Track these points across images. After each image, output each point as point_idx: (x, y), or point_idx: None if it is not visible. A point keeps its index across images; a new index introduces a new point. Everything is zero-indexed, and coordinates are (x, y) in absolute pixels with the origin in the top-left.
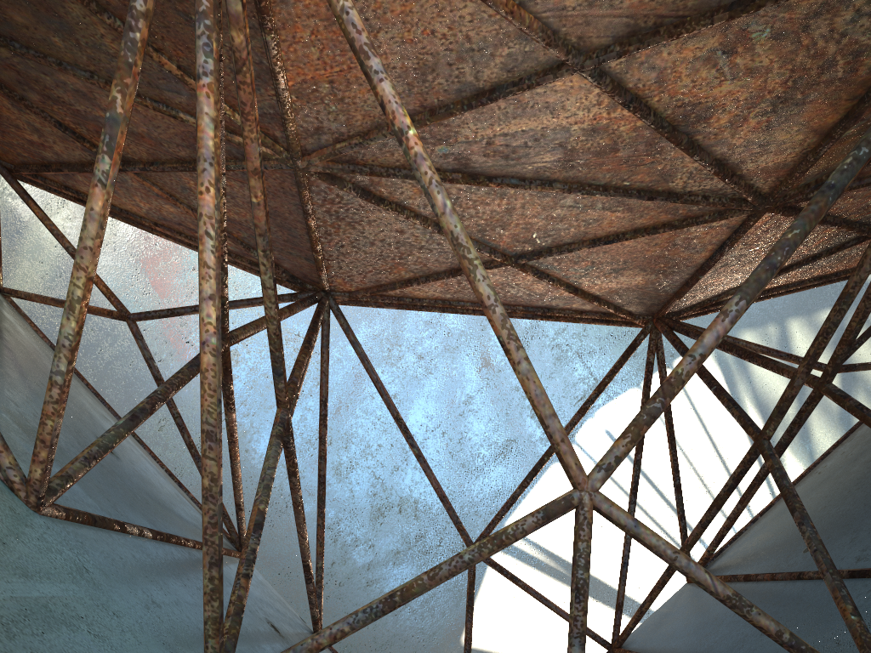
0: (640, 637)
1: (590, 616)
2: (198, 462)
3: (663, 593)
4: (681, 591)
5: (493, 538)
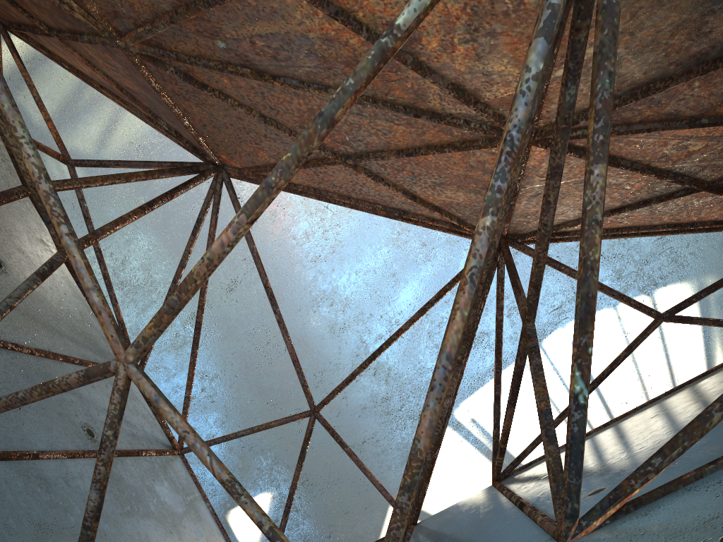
0: (429, 520)
1: None
2: (109, 291)
3: None
4: (482, 490)
5: (44, 384)
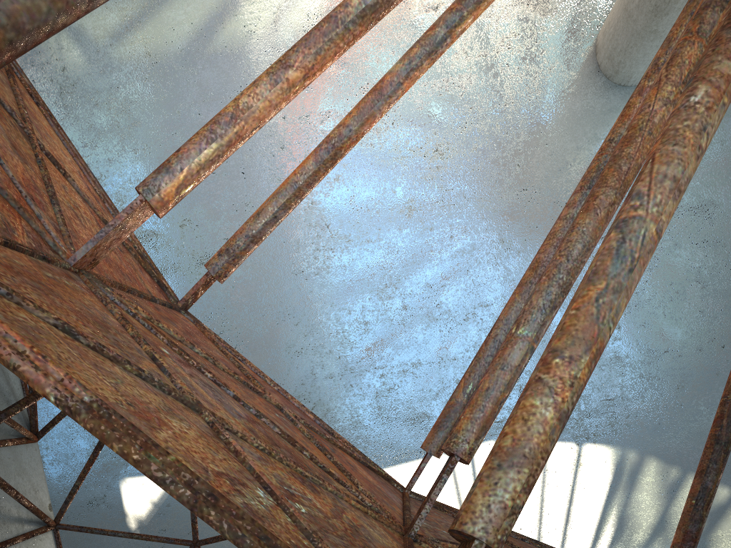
0: None
1: None
2: None
3: None
4: None
5: None
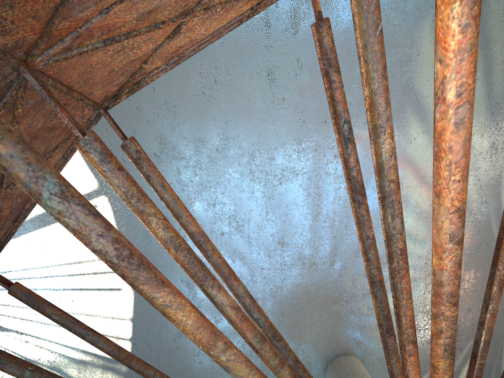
0: None
1: None
2: None
3: (18, 251)
4: None
5: None
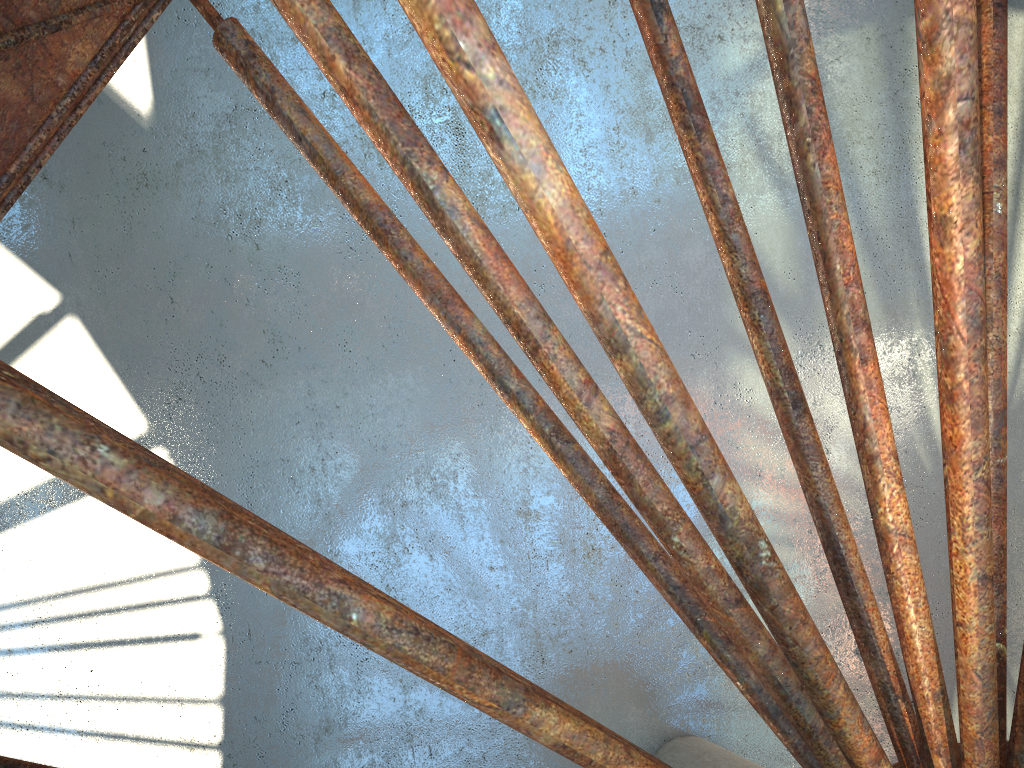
0: None
1: (6, 475)
2: None
3: None
4: None
5: None
